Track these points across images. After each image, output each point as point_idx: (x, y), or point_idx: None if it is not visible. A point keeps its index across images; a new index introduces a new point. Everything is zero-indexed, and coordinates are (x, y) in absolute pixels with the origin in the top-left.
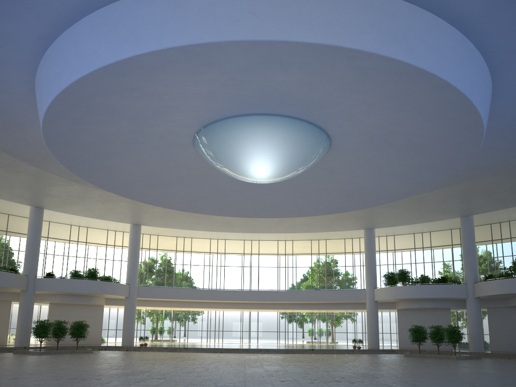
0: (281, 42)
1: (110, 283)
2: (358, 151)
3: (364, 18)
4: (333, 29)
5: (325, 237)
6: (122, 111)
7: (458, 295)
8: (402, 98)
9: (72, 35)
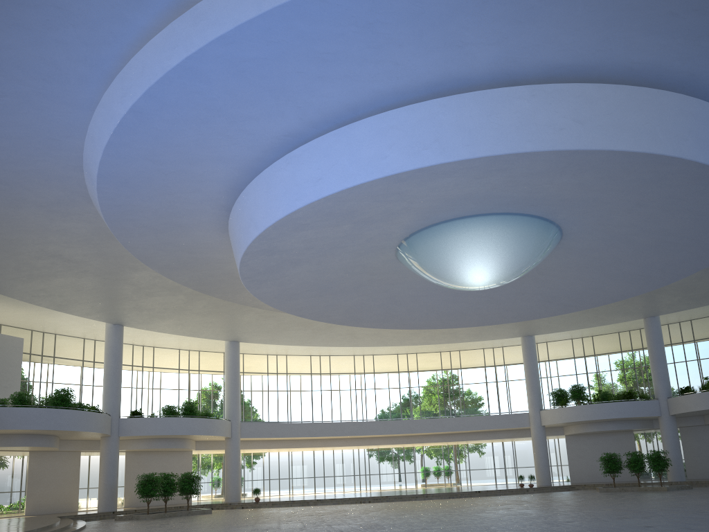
0: (606, 151)
1: (213, 420)
2: (586, 251)
3: (683, 125)
4: (656, 137)
5: (460, 347)
6: (358, 214)
7: (650, 413)
8: (682, 199)
9: (345, 136)
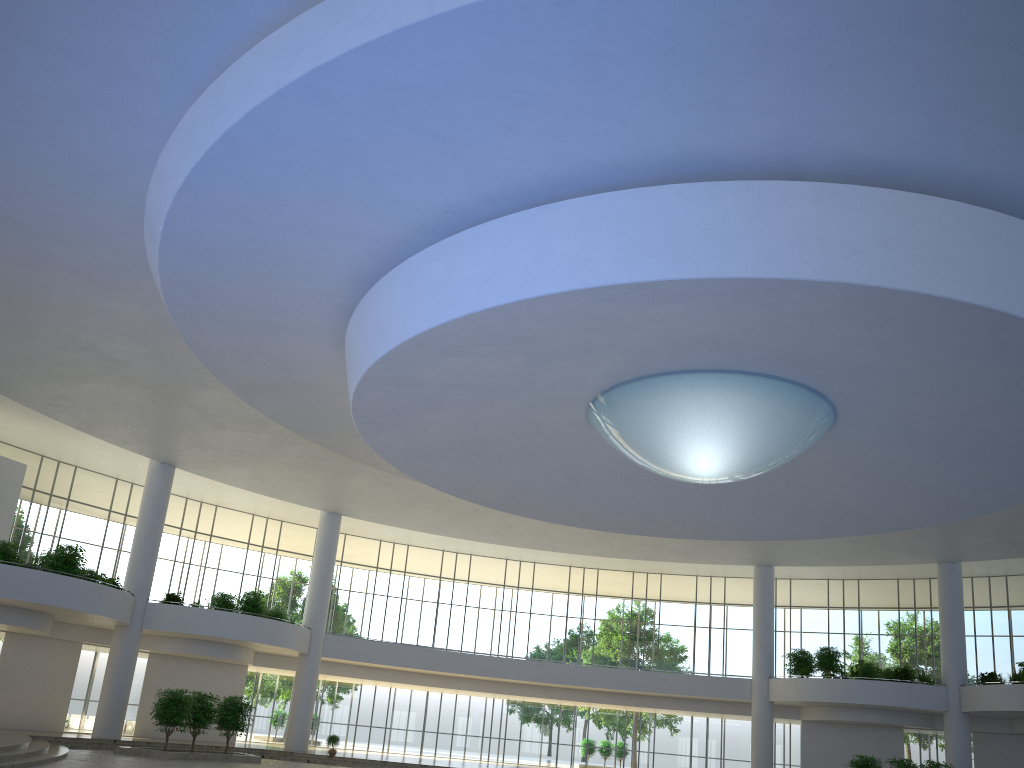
0: (920, 295)
1: (284, 624)
2: (868, 447)
3: None
4: (998, 285)
5: (663, 569)
6: (538, 343)
7: (932, 705)
8: (1022, 386)
9: (533, 223)
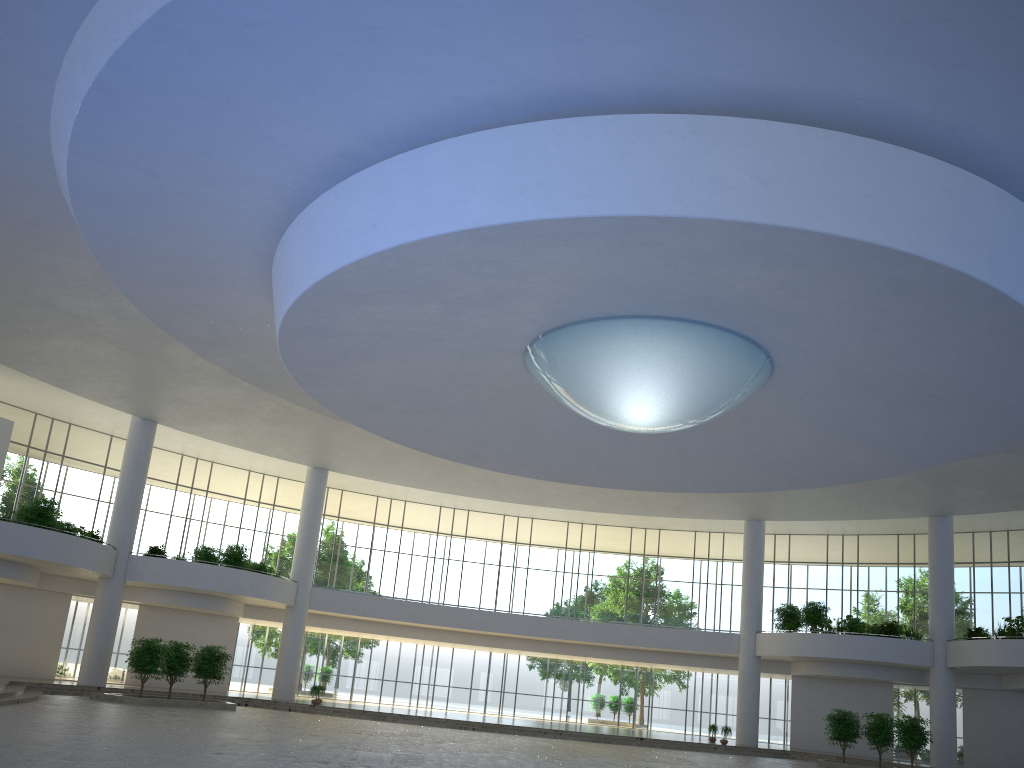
0: (797, 230)
1: (267, 577)
2: (813, 395)
3: (930, 206)
4: (881, 219)
5: (661, 524)
6: (445, 290)
7: (917, 660)
8: (941, 327)
9: (414, 164)
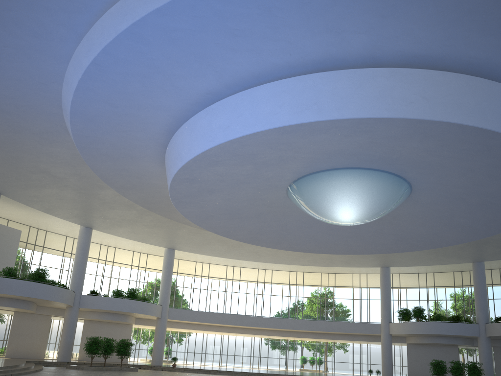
0: (444, 122)
1: (148, 304)
2: (429, 204)
3: None
4: (485, 116)
5: (336, 271)
6: (257, 158)
7: (471, 333)
8: None
9: (249, 96)
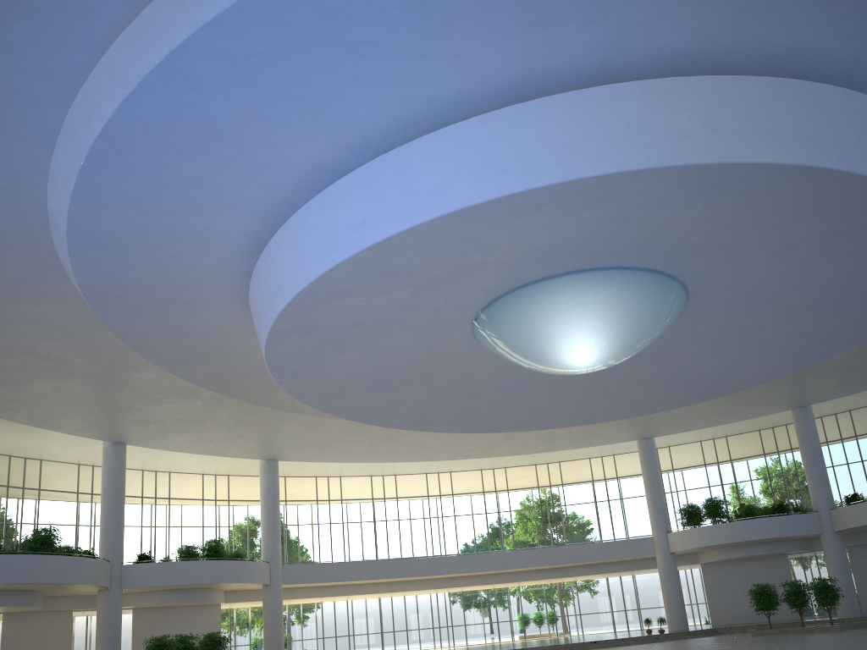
0: (748, 165)
1: (245, 563)
2: (720, 317)
3: (849, 128)
4: (815, 145)
5: (560, 457)
6: (418, 273)
7: (809, 530)
8: (847, 235)
9: (395, 163)
